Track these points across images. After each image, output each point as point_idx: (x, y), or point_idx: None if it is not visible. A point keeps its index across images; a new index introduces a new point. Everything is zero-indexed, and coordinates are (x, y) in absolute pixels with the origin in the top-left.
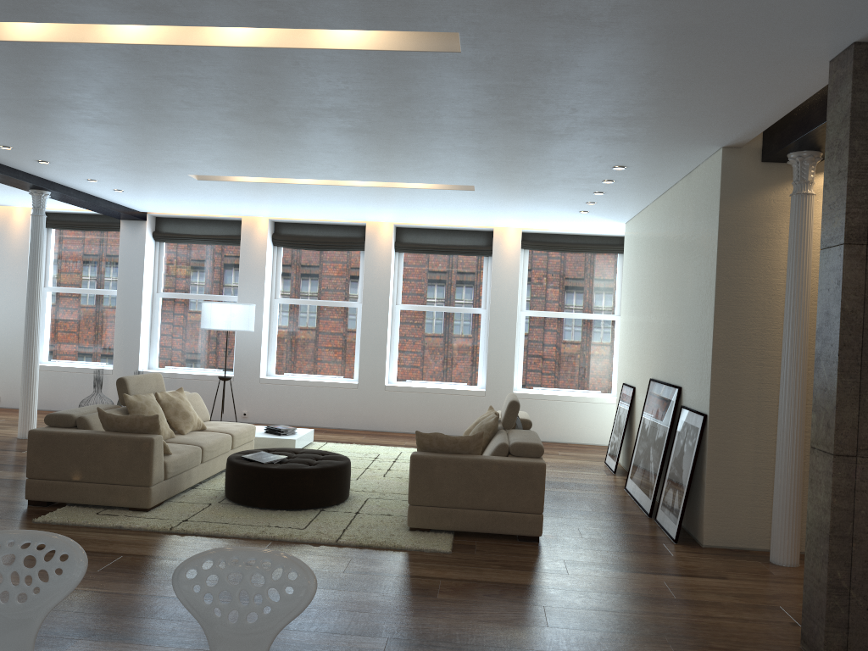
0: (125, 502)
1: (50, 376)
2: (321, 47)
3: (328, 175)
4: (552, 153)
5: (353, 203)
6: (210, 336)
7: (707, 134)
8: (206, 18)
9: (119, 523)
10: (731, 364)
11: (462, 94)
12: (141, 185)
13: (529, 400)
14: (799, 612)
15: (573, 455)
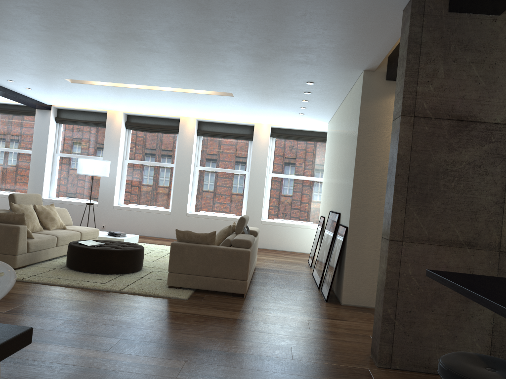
0: None
1: None
2: None
3: (145, 82)
4: (268, 71)
5: (167, 102)
6: (86, 180)
7: (351, 60)
8: None
9: None
10: (363, 197)
11: (200, 26)
12: (40, 85)
13: (270, 225)
14: None
15: (291, 257)
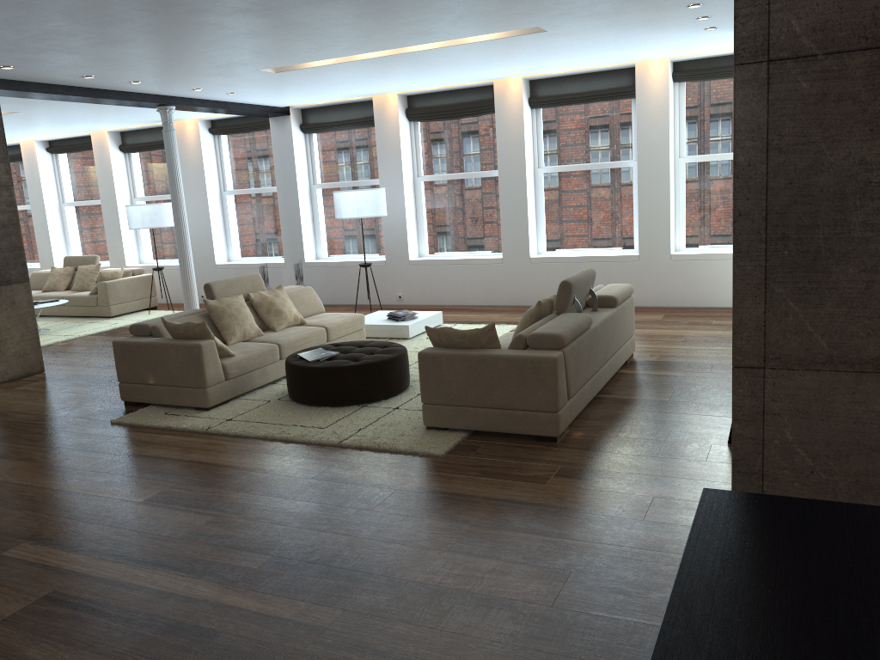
0: (189, 402)
1: (237, 273)
2: None
3: (378, 46)
4: None
5: (446, 66)
6: (364, 222)
7: None
8: None
9: (172, 423)
10: None
11: None
12: (240, 86)
13: (690, 262)
14: None
15: (728, 324)
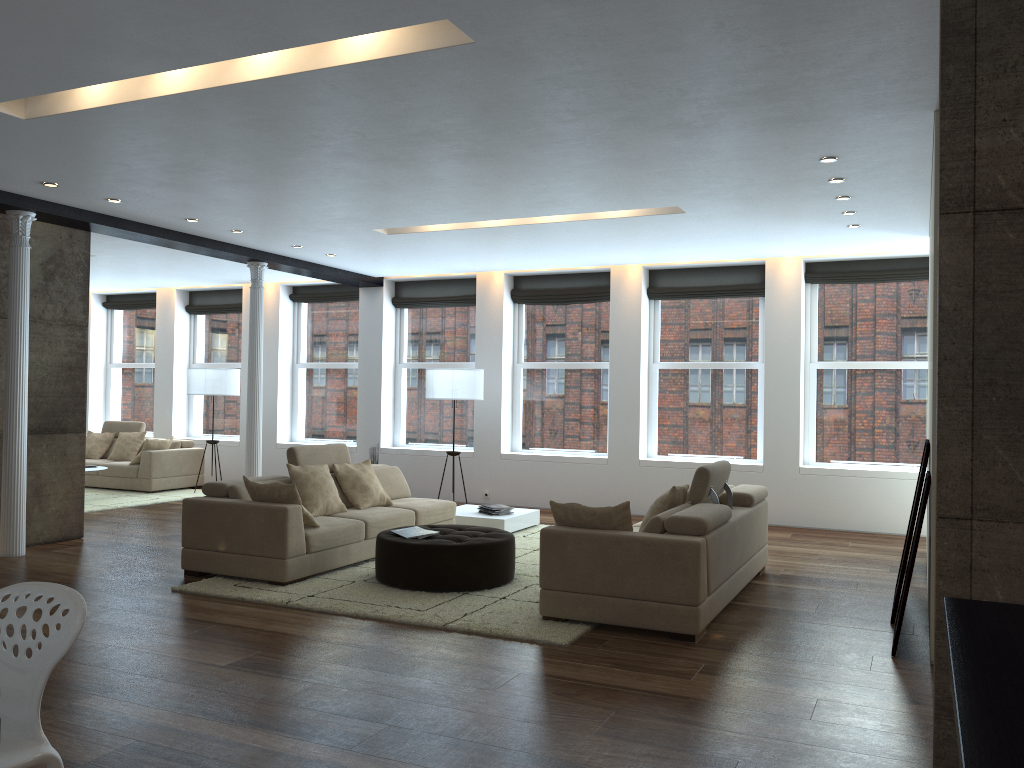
0: (263, 574)
1: None
2: (338, 63)
3: (506, 213)
4: (720, 151)
5: (568, 244)
6: (452, 409)
7: (892, 95)
8: (204, 53)
9: (245, 595)
10: None
11: (534, 93)
12: (343, 246)
13: (821, 477)
14: None
15: (867, 547)
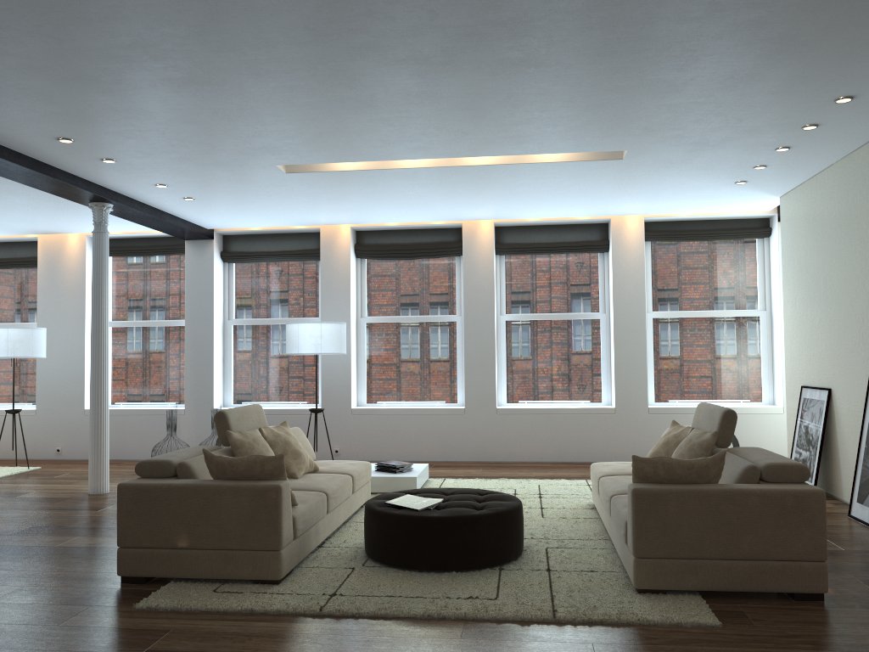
0: (248, 573)
1: (115, 421)
2: None
3: (449, 151)
4: (769, 80)
5: (460, 193)
6: (291, 365)
7: None
8: None
9: (249, 604)
10: None
11: None
12: (216, 187)
13: (668, 415)
14: None
15: None
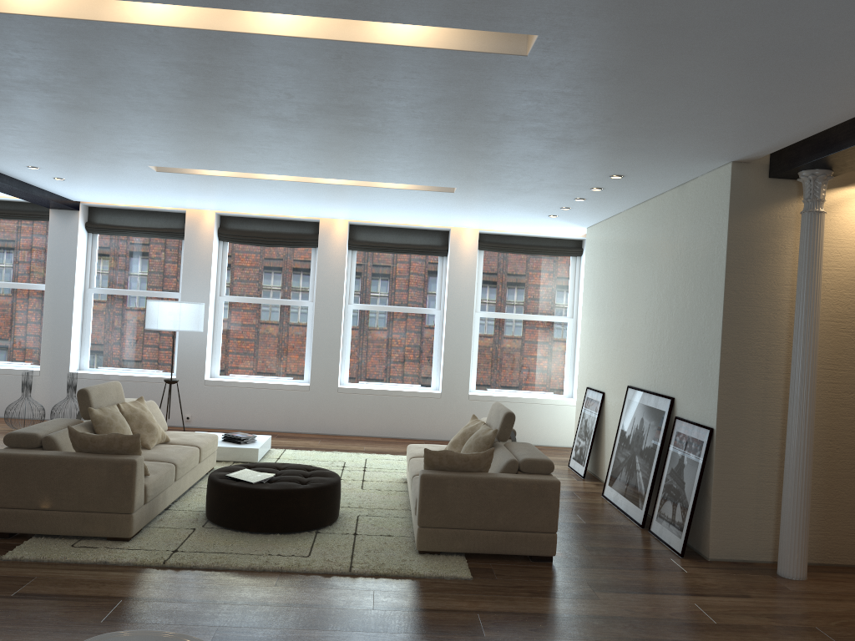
0: (102, 531)
1: None
2: (375, 41)
3: (306, 172)
4: (558, 160)
5: (317, 200)
6: (149, 335)
7: (725, 148)
8: (260, 2)
9: (103, 557)
10: (738, 378)
11: (501, 98)
12: (88, 174)
13: (484, 402)
14: (837, 633)
15: None
